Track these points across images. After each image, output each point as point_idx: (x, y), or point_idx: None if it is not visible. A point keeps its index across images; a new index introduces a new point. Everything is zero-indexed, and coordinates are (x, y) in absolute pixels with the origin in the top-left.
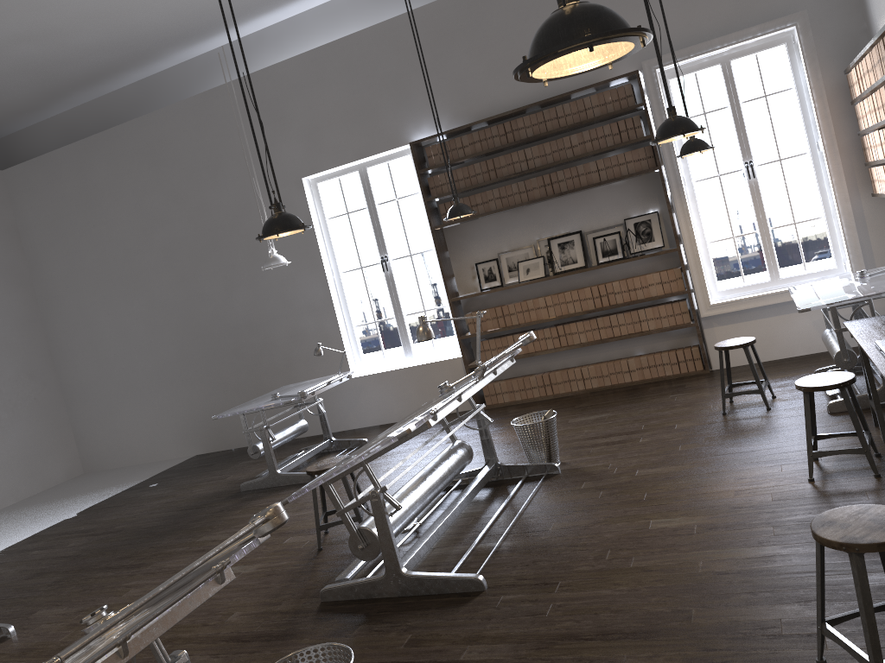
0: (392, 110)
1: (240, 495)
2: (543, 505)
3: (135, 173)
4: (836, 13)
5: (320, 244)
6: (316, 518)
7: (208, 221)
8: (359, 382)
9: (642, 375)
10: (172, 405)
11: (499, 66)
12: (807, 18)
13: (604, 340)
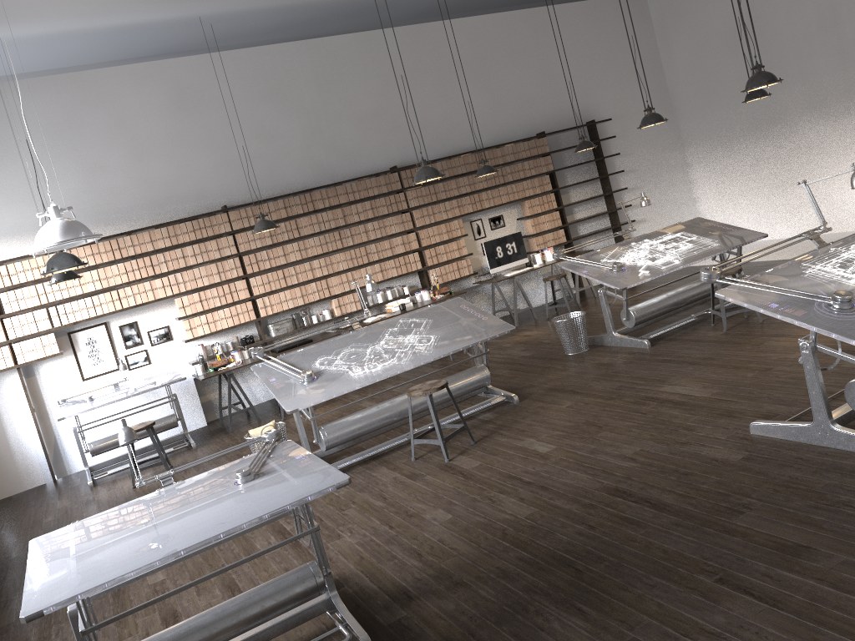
0: None
1: (391, 632)
2: None
3: None
4: None
5: None
6: (462, 418)
7: None
8: None
9: None
10: None
11: None
12: None
13: None
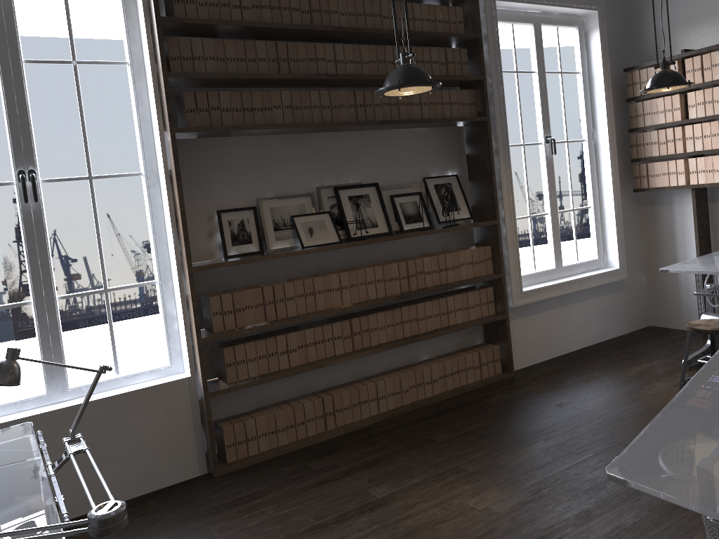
0: None
1: None
2: None
3: None
4: (611, 15)
5: None
6: None
7: None
8: None
9: (444, 385)
10: None
11: None
12: (604, 8)
13: (415, 338)
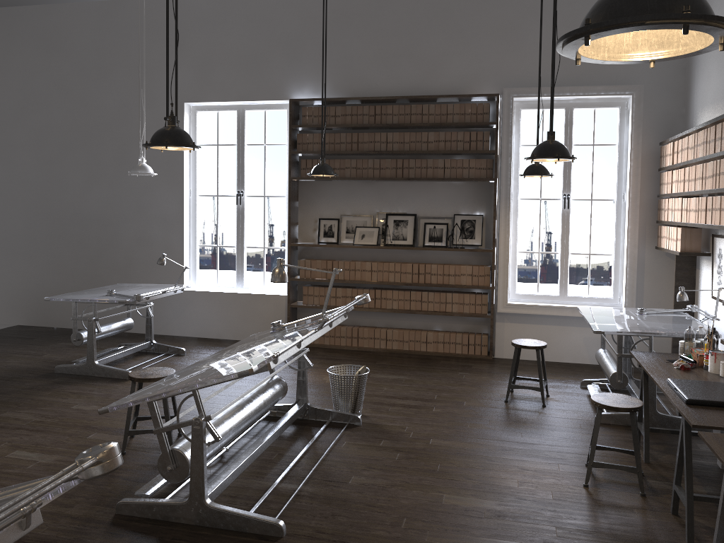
0: (282, 66)
1: (53, 376)
2: (344, 455)
3: (27, 54)
4: (664, 94)
5: (185, 165)
6: (127, 423)
7: (86, 117)
8: (189, 296)
9: (436, 348)
10: (6, 274)
11: (384, 56)
12: (642, 92)
13: (413, 311)
